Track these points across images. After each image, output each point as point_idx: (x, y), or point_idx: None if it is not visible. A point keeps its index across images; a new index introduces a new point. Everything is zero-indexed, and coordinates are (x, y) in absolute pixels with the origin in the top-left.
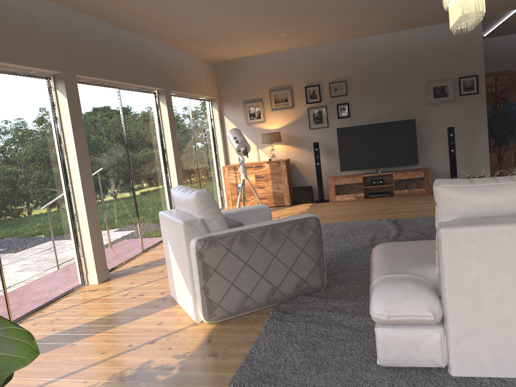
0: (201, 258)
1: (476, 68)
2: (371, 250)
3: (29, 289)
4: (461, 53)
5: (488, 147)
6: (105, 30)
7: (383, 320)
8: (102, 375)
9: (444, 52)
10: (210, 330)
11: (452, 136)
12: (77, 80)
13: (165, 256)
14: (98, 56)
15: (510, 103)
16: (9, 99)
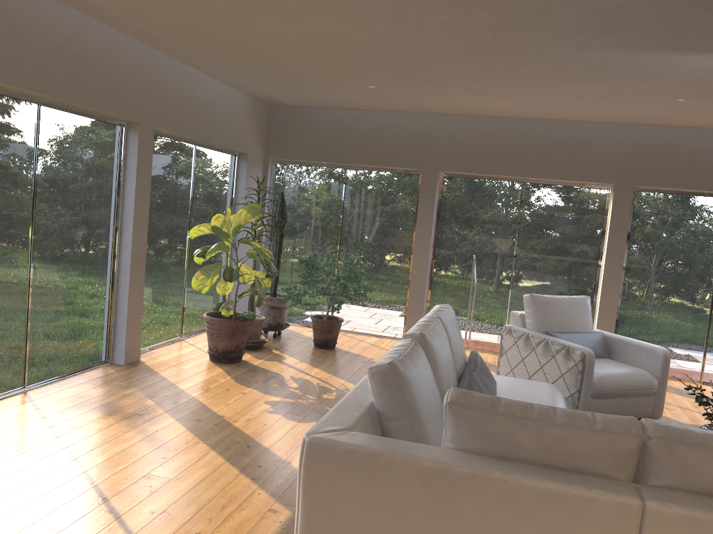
0: (501, 339)
1: None
2: None
3: None
4: None
5: None
6: (706, 138)
7: None
8: None
9: None
10: None
11: None
12: (648, 190)
13: None
14: (681, 166)
15: None
16: (558, 204)
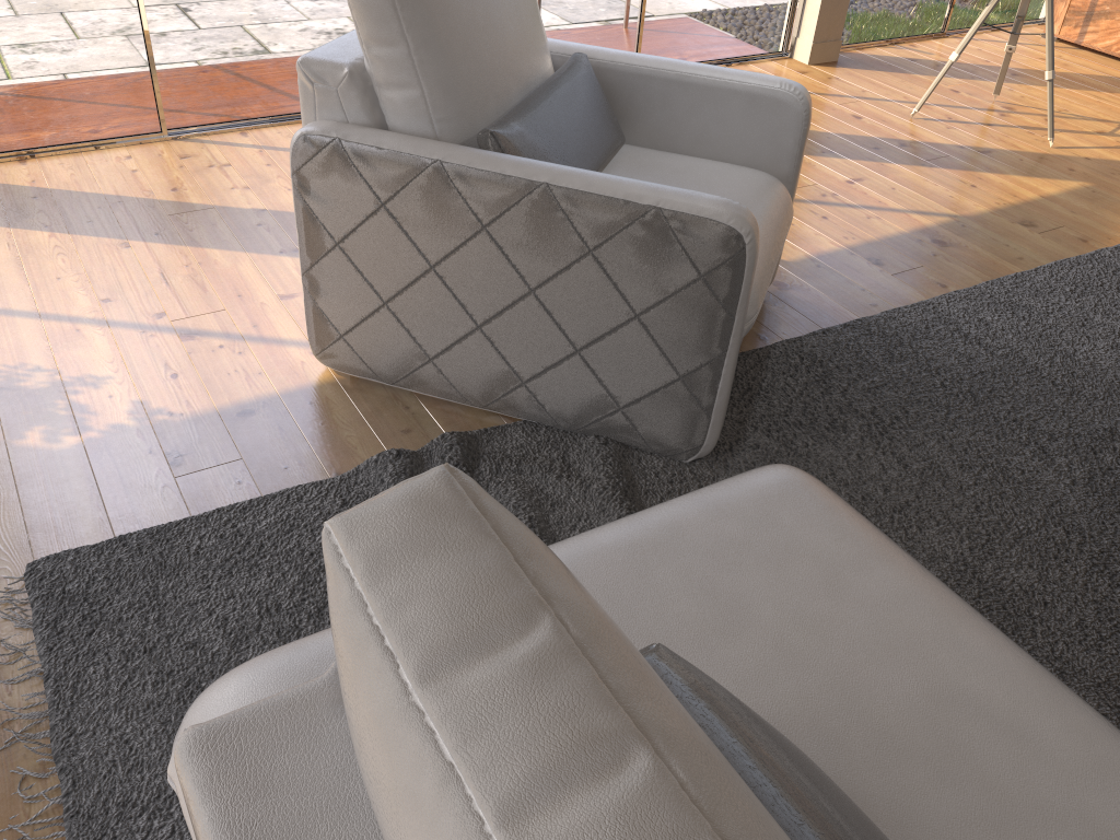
0: (303, 194)
1: None
2: (1108, 421)
3: (226, 75)
4: None
5: None
6: None
7: None
8: (12, 352)
9: None
10: (298, 387)
11: None
12: None
13: None
14: None
15: None
16: None
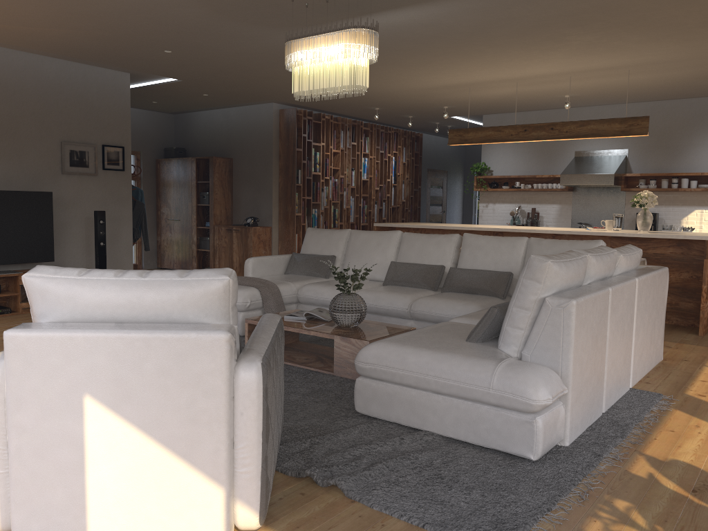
0: (267, 398)
1: (123, 138)
2: None
3: None
4: (107, 112)
5: (132, 243)
6: None
7: (547, 405)
8: None
9: (86, 105)
10: None
11: (103, 223)
12: None
13: (13, 444)
14: None
15: (136, 189)
16: None
